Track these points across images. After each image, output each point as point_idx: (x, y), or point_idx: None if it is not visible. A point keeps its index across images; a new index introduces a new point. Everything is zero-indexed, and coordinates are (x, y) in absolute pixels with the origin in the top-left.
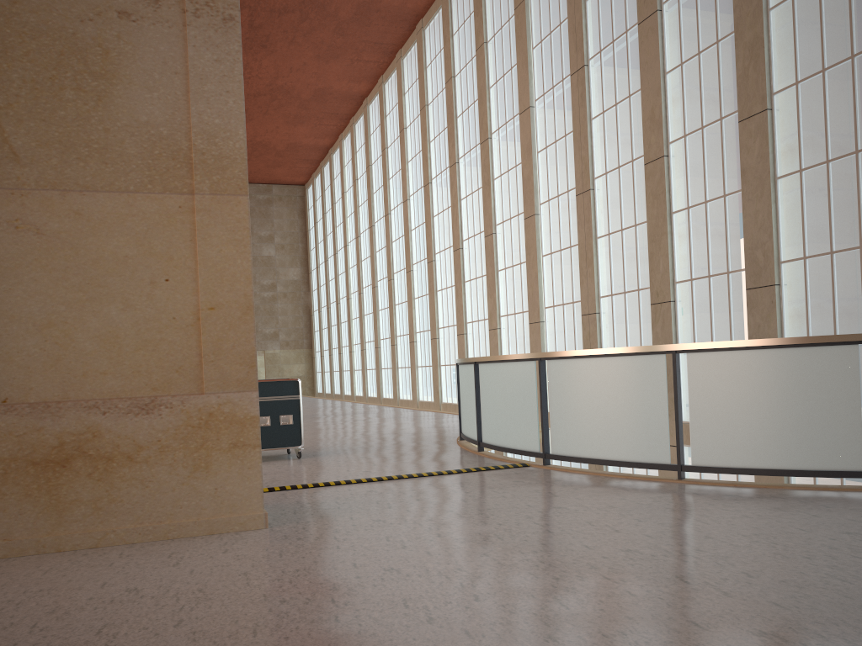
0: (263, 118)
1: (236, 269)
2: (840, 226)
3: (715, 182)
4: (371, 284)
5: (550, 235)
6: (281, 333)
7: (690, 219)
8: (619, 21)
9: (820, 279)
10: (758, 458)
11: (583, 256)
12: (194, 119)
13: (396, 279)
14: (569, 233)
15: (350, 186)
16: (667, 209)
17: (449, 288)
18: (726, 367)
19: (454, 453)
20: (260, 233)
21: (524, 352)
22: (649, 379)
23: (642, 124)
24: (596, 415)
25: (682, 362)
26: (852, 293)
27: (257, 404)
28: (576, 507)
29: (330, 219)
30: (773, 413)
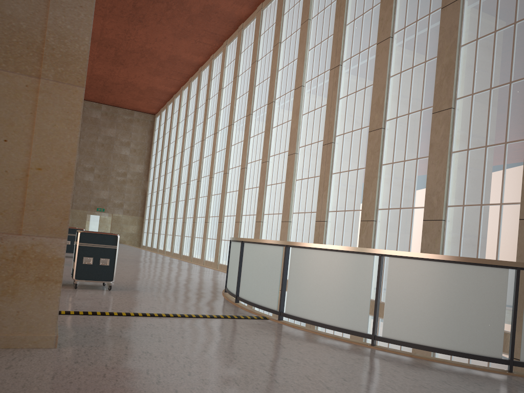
0: (134, 67)
1: (65, 142)
2: (489, 189)
3: (412, 149)
4: (186, 182)
5: (303, 168)
6: (125, 204)
7: (393, 170)
8: (365, 41)
9: (471, 221)
10: (429, 338)
11: (322, 184)
12: (50, 21)
13: (202, 181)
14: (315, 168)
15: (183, 119)
16: (379, 161)
17: (234, 192)
18: (415, 271)
19: (219, 301)
20: (122, 139)
21: (275, 239)
22: (360, 271)
23: (371, 106)
24: (320, 290)
25: (375, 260)
26: (491, 233)
27: (64, 249)
28: (298, 360)
29: (167, 138)
30: (444, 308)
